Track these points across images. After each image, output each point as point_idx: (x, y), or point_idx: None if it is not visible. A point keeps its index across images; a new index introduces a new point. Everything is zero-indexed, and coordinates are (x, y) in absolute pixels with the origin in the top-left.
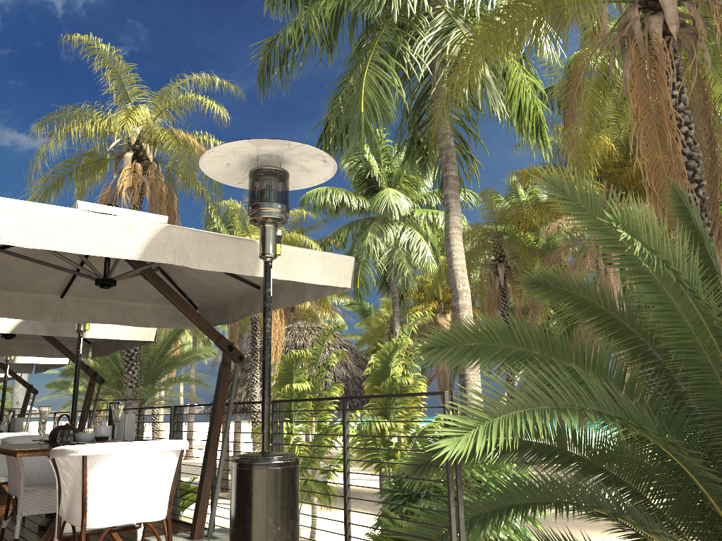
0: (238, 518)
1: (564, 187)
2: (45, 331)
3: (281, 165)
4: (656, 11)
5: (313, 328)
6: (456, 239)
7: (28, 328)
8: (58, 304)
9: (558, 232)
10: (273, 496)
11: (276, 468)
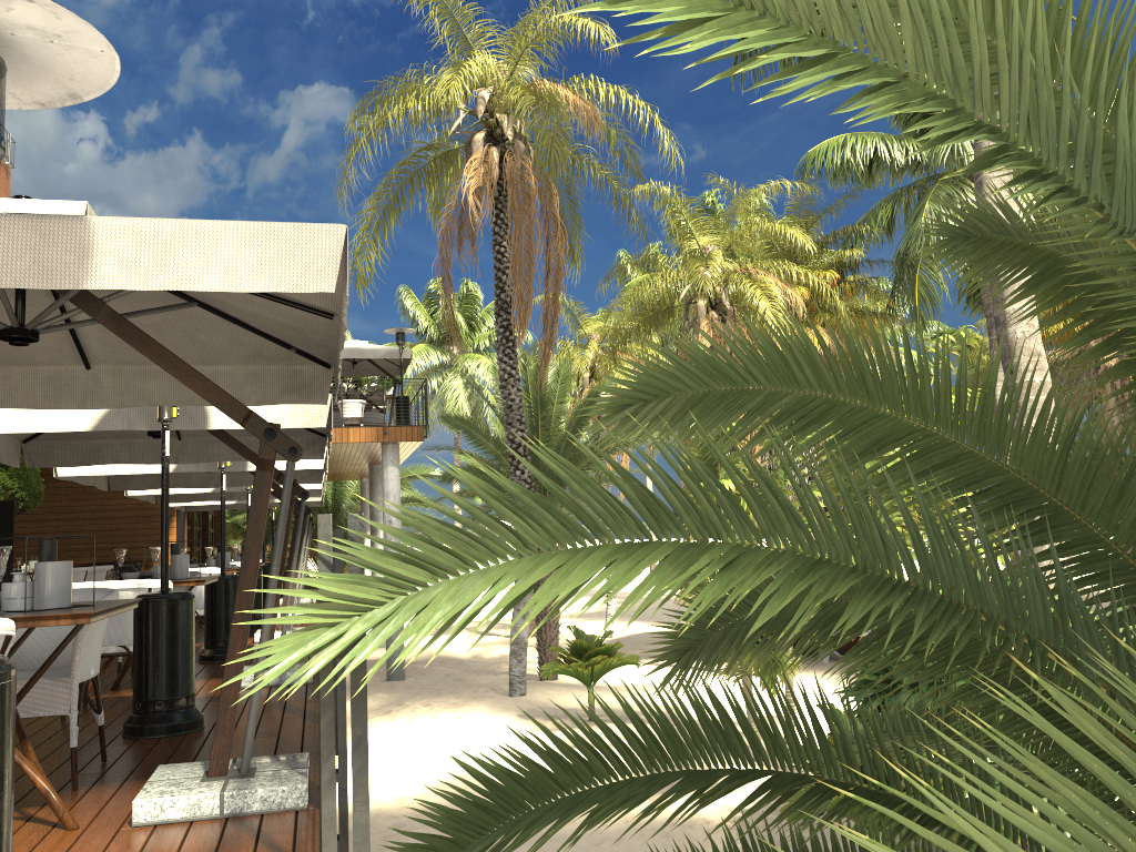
0: None
1: None
2: (147, 423)
3: (1, 35)
4: None
5: None
6: (996, 182)
7: (119, 421)
8: (86, 380)
9: None
10: None
11: None
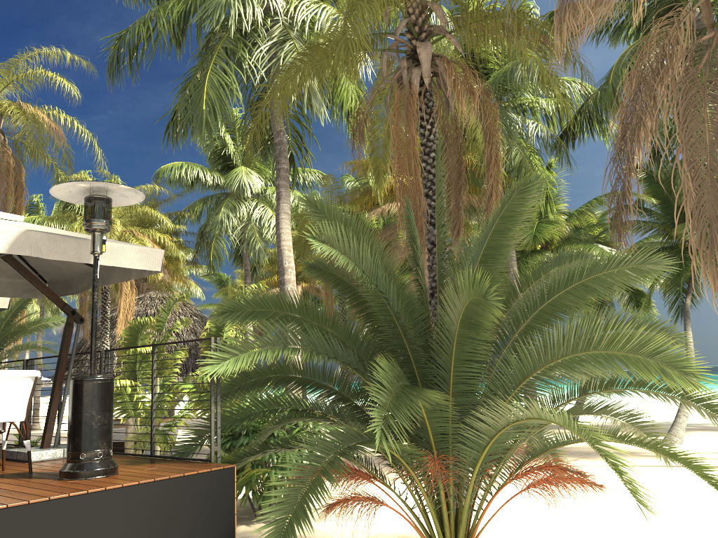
0: (73, 411)
1: (317, 203)
2: None
3: (107, 192)
4: (420, 63)
5: (165, 298)
6: (285, 223)
7: None
8: None
9: (388, 215)
10: (96, 398)
11: (98, 382)
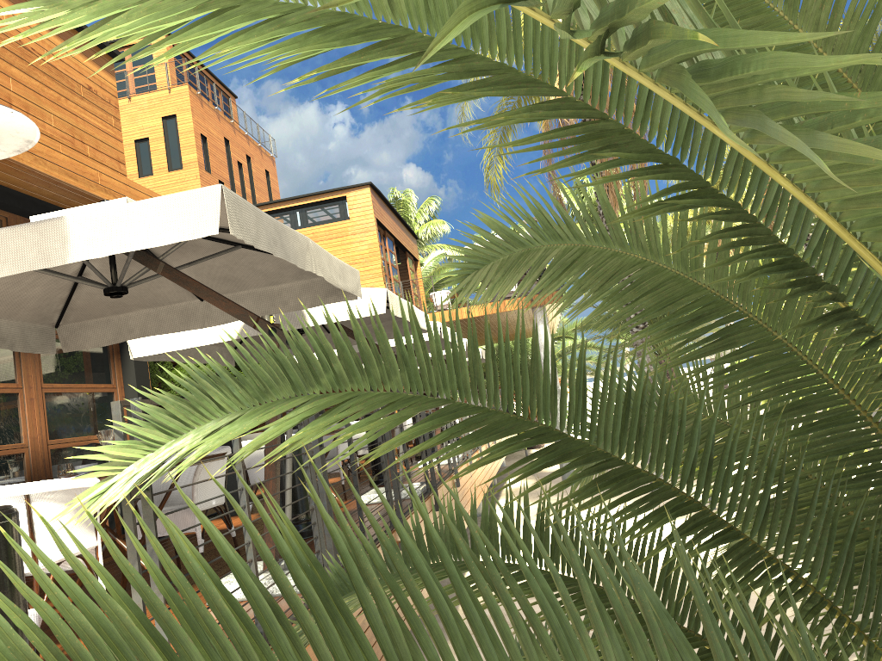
0: None
1: None
2: None
3: None
4: None
5: None
6: None
7: (251, 330)
8: (203, 308)
9: None
10: None
11: None
